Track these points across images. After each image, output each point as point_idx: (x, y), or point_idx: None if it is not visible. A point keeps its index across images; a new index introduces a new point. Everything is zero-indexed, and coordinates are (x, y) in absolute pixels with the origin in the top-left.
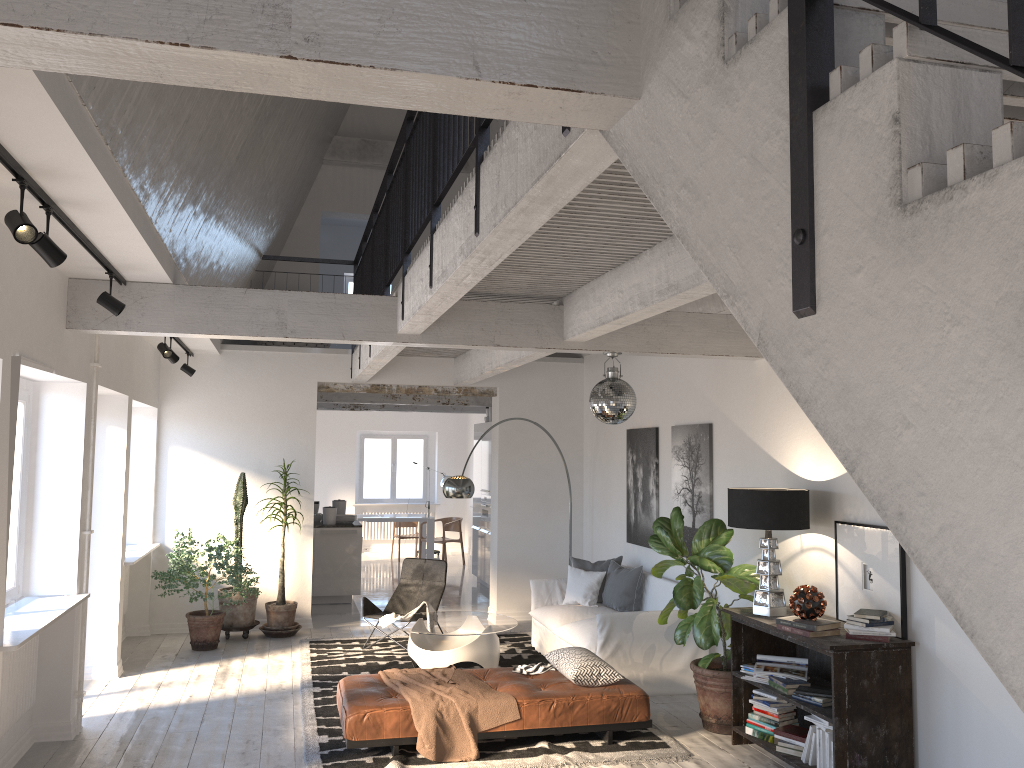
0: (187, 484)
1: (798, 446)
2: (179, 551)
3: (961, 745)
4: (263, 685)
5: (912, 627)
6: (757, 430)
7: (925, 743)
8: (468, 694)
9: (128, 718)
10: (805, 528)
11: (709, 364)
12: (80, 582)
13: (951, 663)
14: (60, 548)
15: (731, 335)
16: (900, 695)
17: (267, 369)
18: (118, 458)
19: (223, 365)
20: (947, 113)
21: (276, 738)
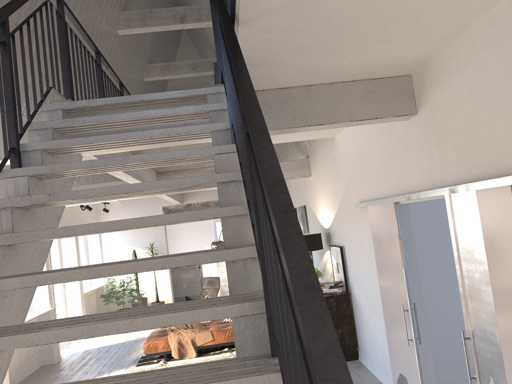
0: (114, 257)
1: (321, 214)
2: (107, 285)
3: (364, 333)
4: (138, 336)
5: (350, 287)
6: (313, 207)
7: (358, 334)
8: (193, 332)
9: (80, 353)
10: (317, 249)
11: (301, 179)
12: (52, 303)
13: (358, 300)
14: (41, 291)
15: (293, 169)
16: (346, 315)
17: (140, 204)
18: (73, 252)
19: (122, 205)
20: (12, 188)
21: (128, 356)
